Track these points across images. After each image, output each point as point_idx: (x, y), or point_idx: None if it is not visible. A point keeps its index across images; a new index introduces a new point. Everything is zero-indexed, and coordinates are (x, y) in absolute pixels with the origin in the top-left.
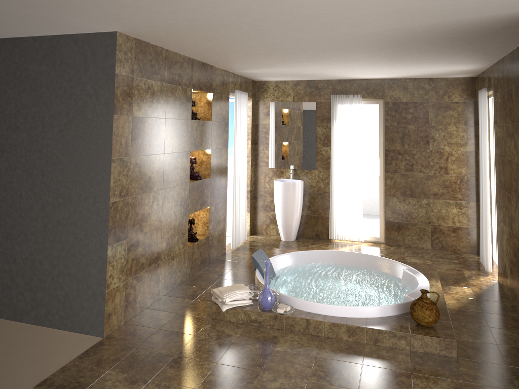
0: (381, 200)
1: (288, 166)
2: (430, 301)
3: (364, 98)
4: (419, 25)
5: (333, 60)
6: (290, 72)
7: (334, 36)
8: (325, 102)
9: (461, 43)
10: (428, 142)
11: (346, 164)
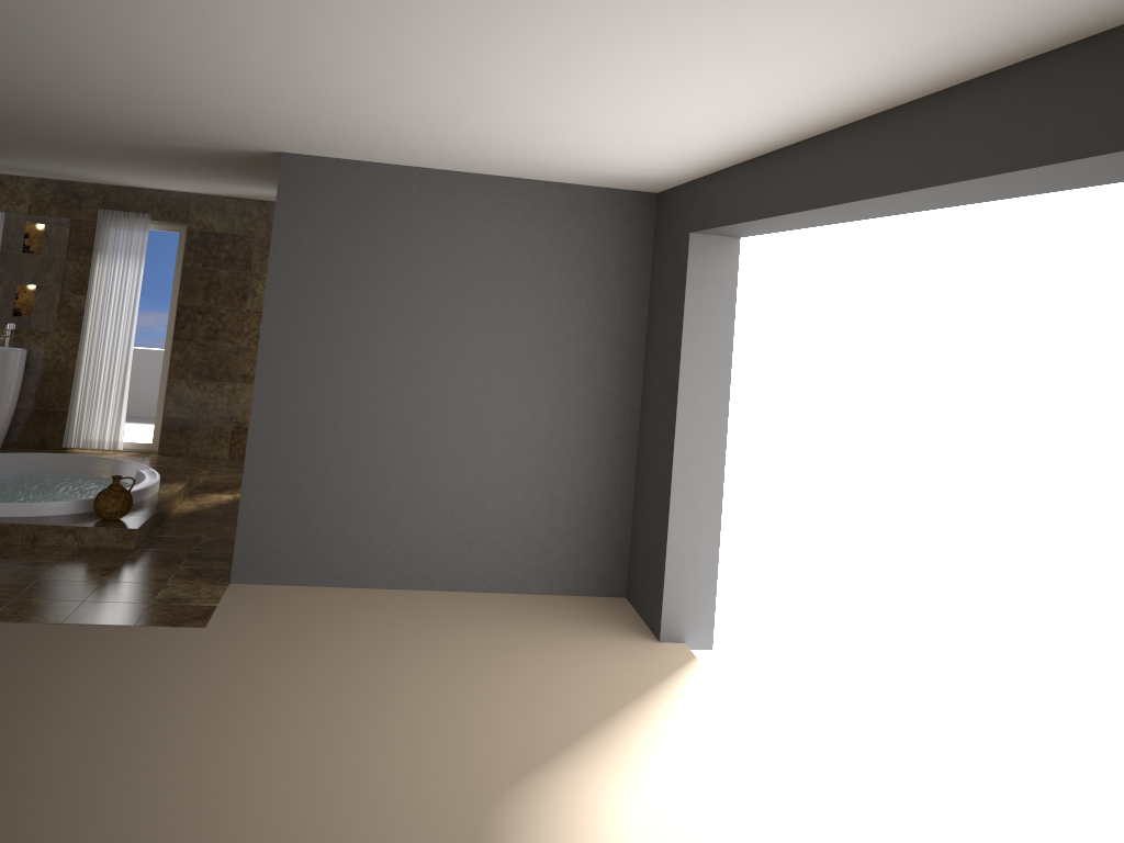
0: (164, 385)
1: (4, 324)
2: (122, 488)
3: (155, 220)
4: (137, 143)
5: (70, 160)
6: (14, 165)
7: (35, 137)
8: (88, 221)
9: (227, 167)
10: (245, 296)
11: (110, 325)
